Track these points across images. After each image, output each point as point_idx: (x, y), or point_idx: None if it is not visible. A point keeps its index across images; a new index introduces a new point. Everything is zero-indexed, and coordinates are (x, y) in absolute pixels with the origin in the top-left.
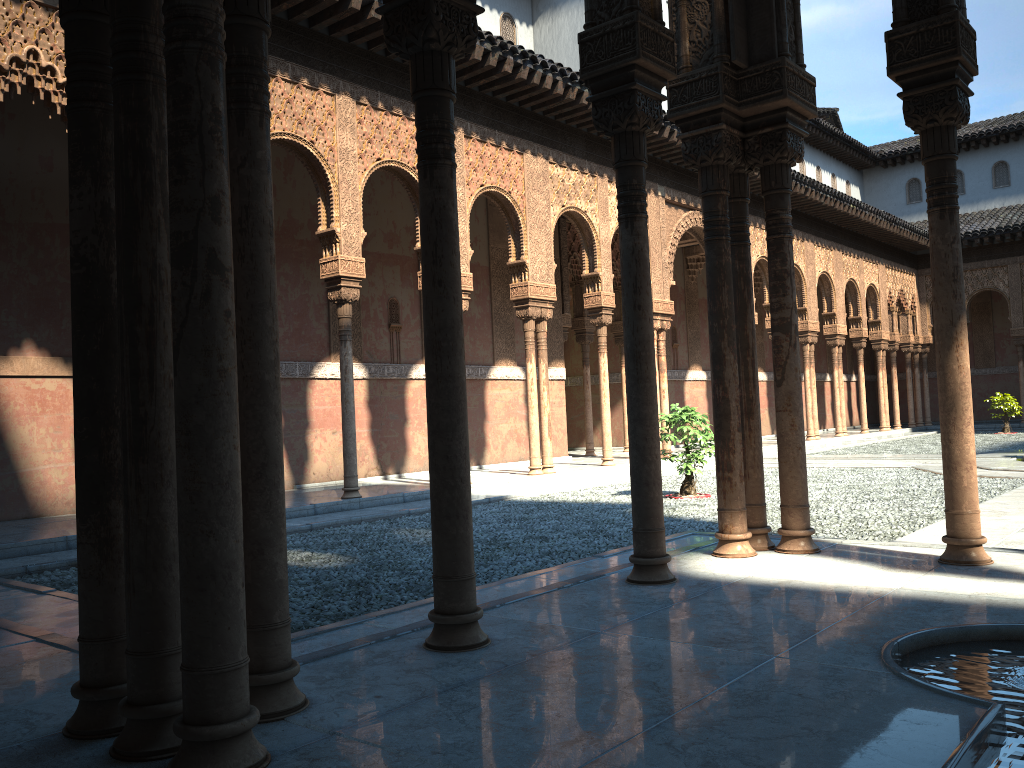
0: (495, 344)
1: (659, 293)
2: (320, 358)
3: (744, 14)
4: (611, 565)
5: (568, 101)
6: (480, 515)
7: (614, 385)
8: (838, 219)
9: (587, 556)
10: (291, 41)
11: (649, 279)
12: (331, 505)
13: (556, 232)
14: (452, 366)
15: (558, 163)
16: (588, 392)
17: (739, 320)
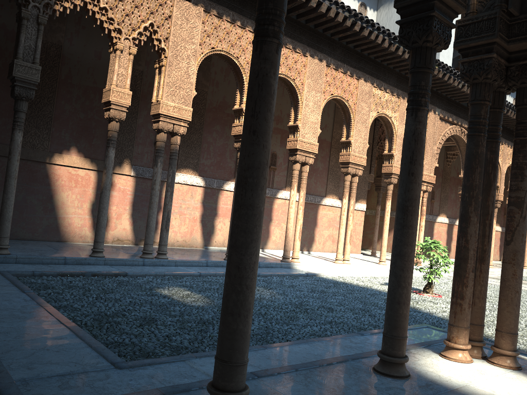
0: (328, 185)
1: (427, 170)
2: (228, 179)
3: None
4: (367, 343)
5: (390, 52)
6: (298, 284)
7: (393, 218)
8: None
9: (354, 330)
10: None
11: (423, 155)
12: (216, 262)
13: (372, 128)
14: (253, 198)
15: (379, 87)
16: (377, 220)
17: (484, 193)
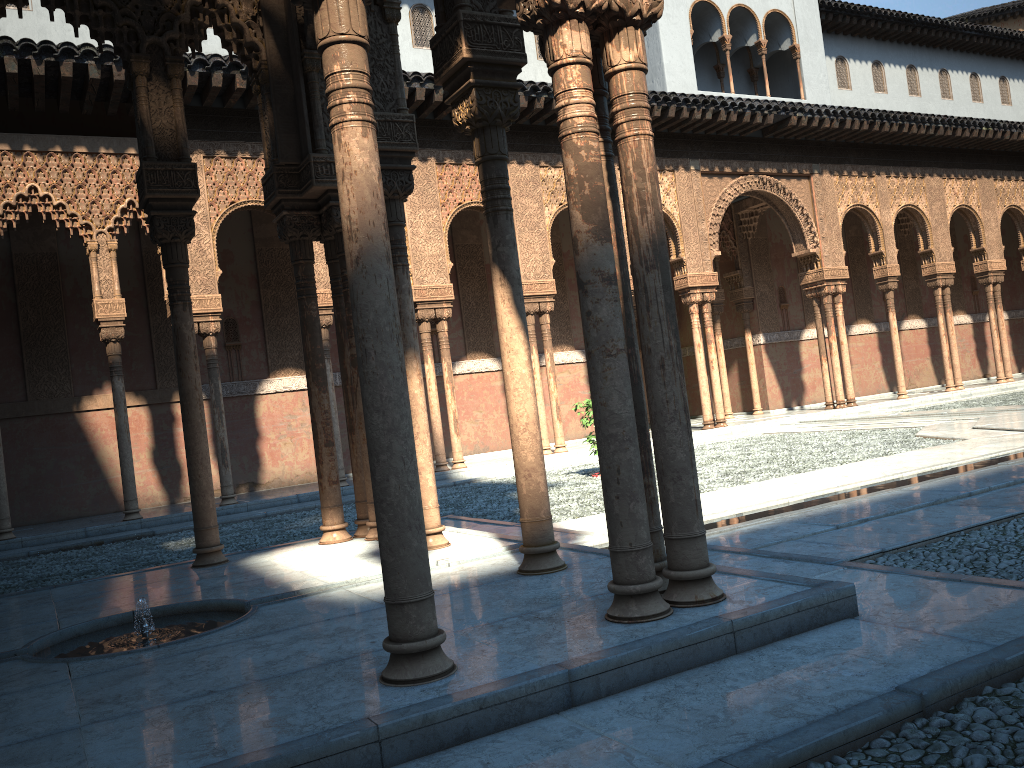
0: None
1: (696, 267)
2: None
3: (294, 121)
4: None
5: (538, 110)
6: None
7: (725, 352)
8: (977, 144)
9: None
10: (249, 125)
11: (188, 348)
12: (314, 494)
13: None
14: None
15: (551, 165)
16: None
17: (340, 356)
